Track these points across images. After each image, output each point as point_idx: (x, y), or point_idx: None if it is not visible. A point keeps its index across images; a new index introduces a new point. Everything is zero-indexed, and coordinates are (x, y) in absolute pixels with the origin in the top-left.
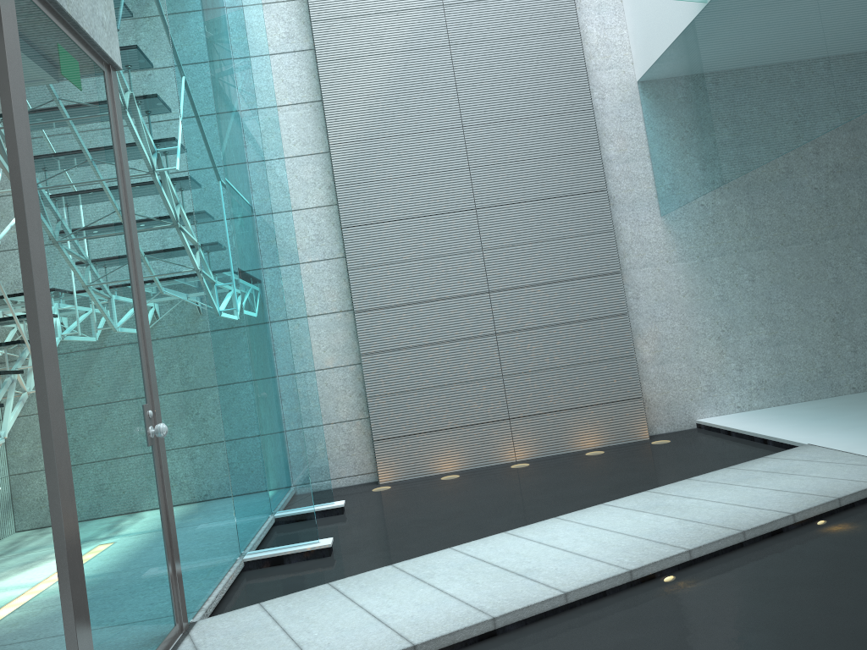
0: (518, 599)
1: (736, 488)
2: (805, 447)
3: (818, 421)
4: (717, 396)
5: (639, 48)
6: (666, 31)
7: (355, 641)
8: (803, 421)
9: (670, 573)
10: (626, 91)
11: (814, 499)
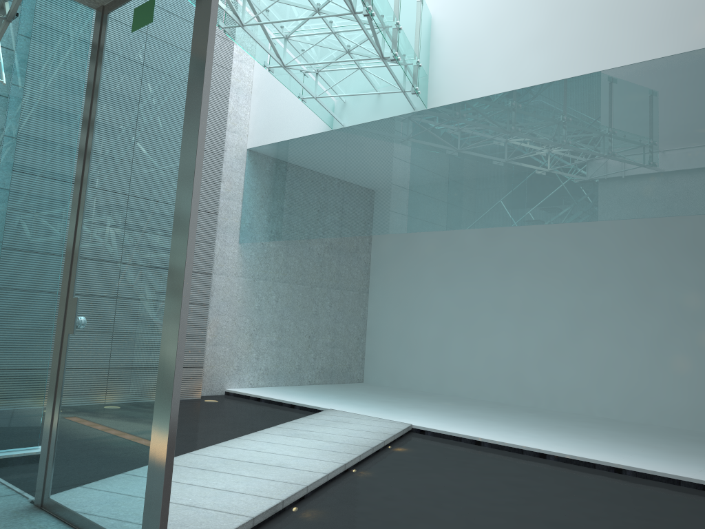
0: (305, 477)
1: (330, 428)
2: (332, 410)
3: (314, 397)
4: (241, 374)
5: (258, 129)
6: (289, 130)
7: (234, 501)
8: (304, 396)
9: (352, 468)
10: (240, 152)
11: (383, 434)
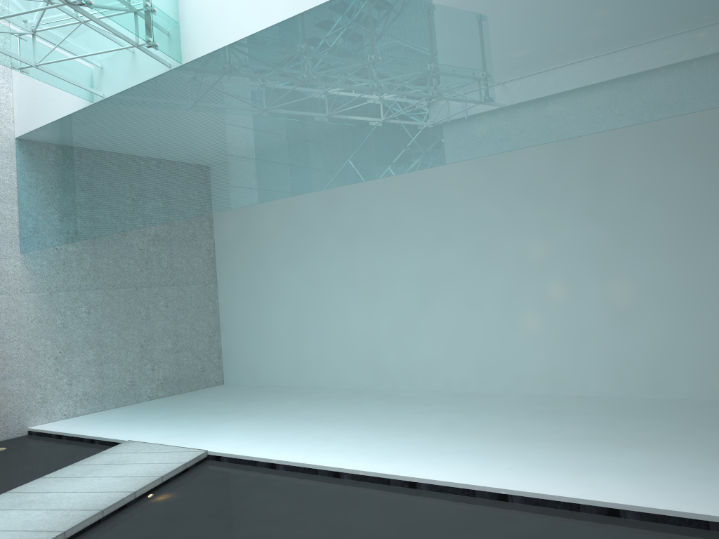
0: None
1: (85, 479)
2: (127, 442)
3: (130, 422)
4: (49, 406)
5: (23, 112)
6: (53, 109)
7: None
8: (120, 423)
9: None
10: (5, 143)
11: (146, 479)
